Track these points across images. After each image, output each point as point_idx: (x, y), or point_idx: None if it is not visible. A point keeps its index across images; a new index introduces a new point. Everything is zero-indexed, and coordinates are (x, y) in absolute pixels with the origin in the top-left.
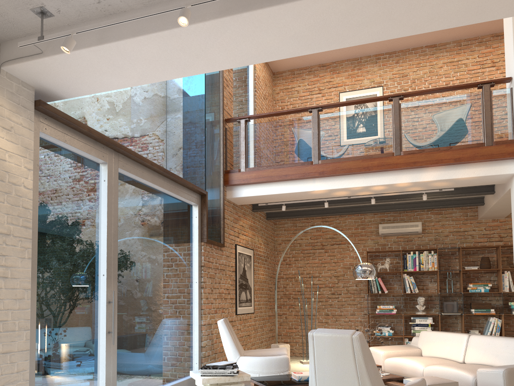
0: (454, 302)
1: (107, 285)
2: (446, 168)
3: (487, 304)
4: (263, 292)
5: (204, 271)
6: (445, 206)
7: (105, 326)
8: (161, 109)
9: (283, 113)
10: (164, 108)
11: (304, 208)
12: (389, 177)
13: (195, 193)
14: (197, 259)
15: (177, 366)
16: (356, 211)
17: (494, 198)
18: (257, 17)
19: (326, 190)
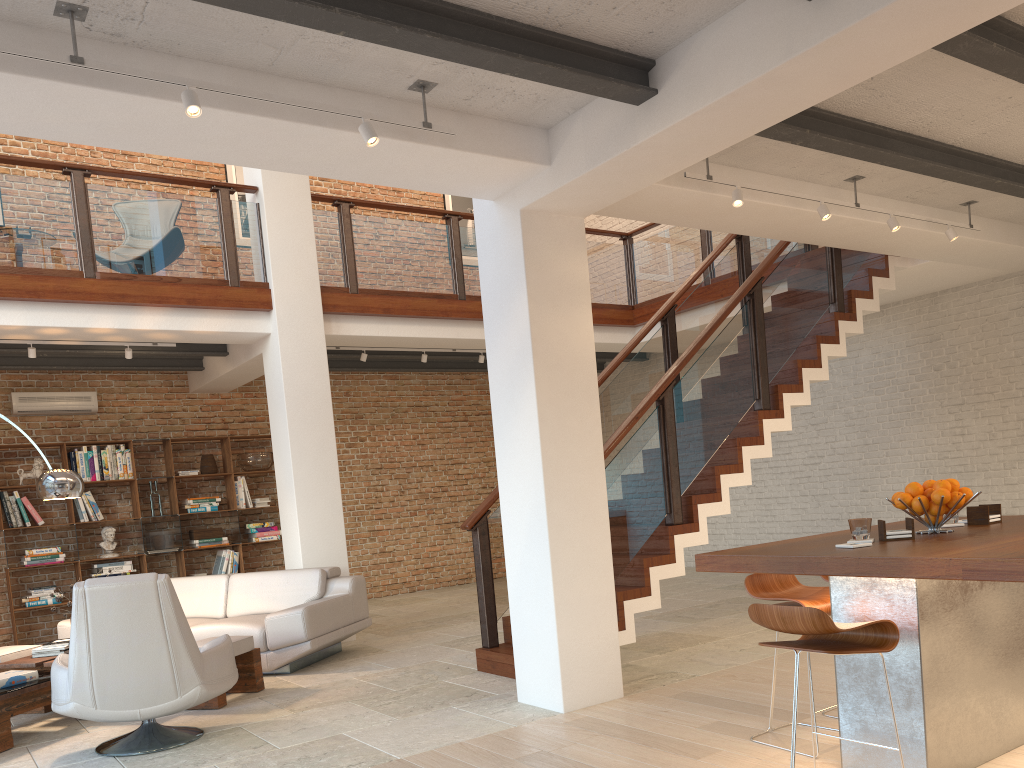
0: (166, 531)
1: None
2: (174, 312)
3: (217, 530)
4: None
5: None
6: (143, 368)
7: None
8: None
9: None
10: None
11: None
12: (76, 315)
13: None
14: None
15: None
16: None
17: (227, 362)
18: (60, 90)
19: None
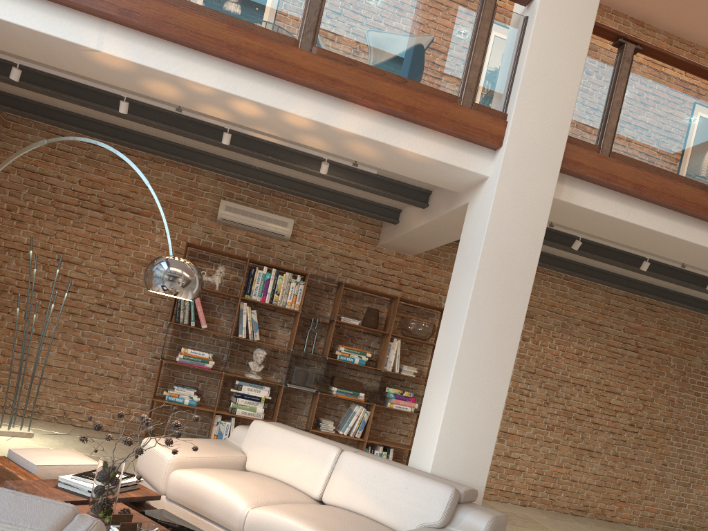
0: (310, 370)
1: None
2: (385, 120)
3: (357, 384)
4: None
5: None
6: (341, 206)
7: None
8: None
9: None
10: None
11: (77, 111)
12: (275, 92)
13: None
14: None
15: None
16: (186, 158)
17: (423, 215)
18: None
19: (128, 64)
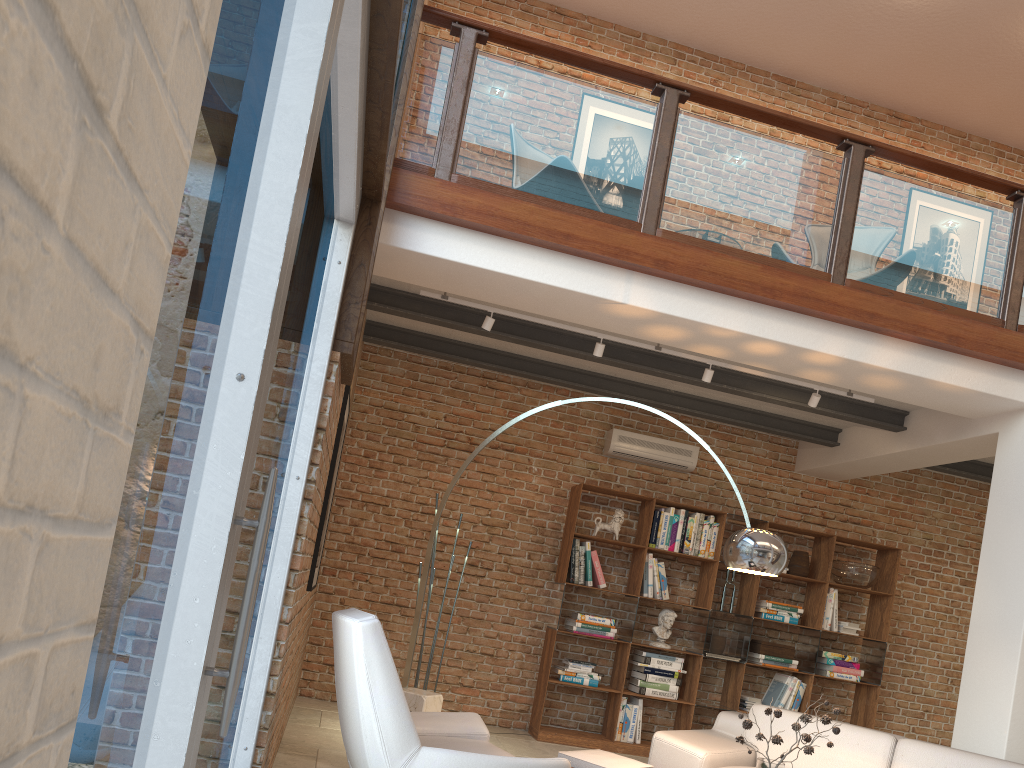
0: (731, 633)
1: (249, 436)
2: (920, 351)
3: (787, 649)
4: None
5: (322, 446)
6: (770, 429)
7: (201, 641)
8: None
9: (586, 65)
10: None
11: (473, 341)
12: (804, 331)
13: (361, 182)
14: (316, 403)
15: (223, 767)
16: (589, 386)
17: (896, 440)
18: None
19: (649, 313)
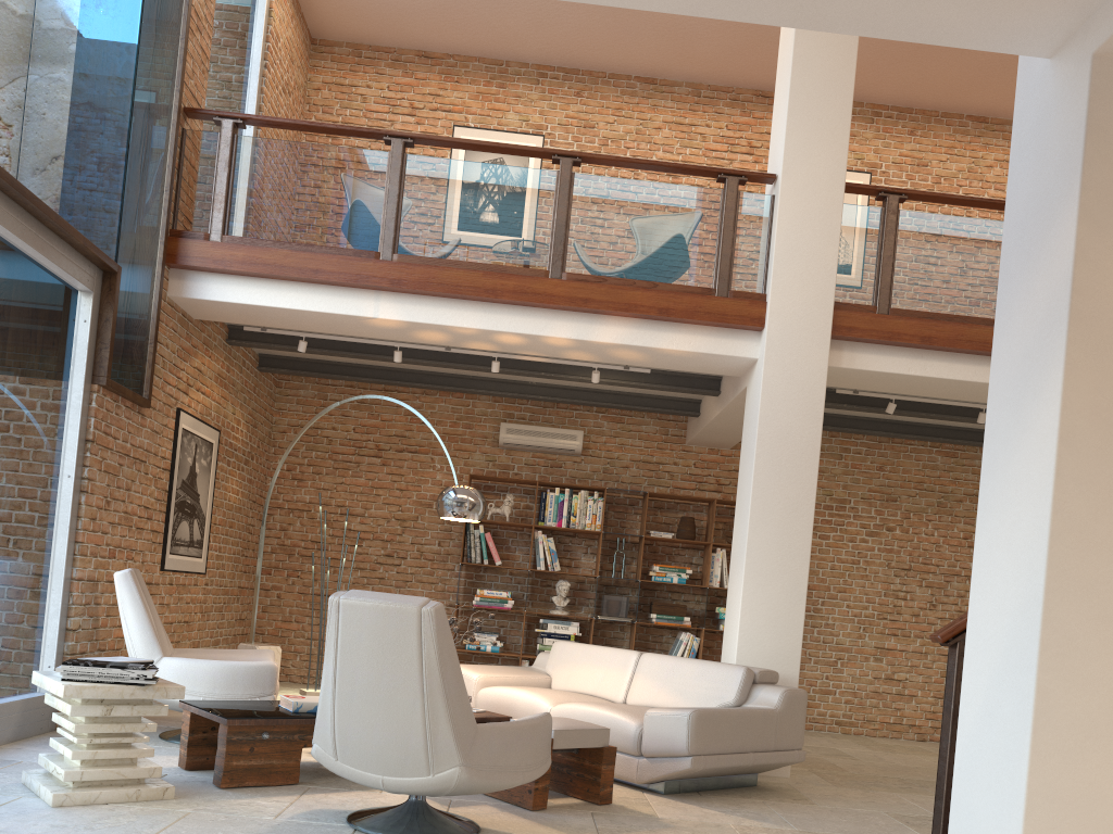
0: (622, 597)
1: None
2: (642, 325)
3: (679, 607)
4: (232, 533)
5: (93, 453)
6: (631, 407)
7: None
8: (18, 36)
9: (327, 131)
10: (25, 36)
11: (348, 360)
12: (533, 321)
13: (89, 262)
14: (78, 422)
15: None
16: (459, 387)
17: (717, 404)
18: None
19: (401, 323)
